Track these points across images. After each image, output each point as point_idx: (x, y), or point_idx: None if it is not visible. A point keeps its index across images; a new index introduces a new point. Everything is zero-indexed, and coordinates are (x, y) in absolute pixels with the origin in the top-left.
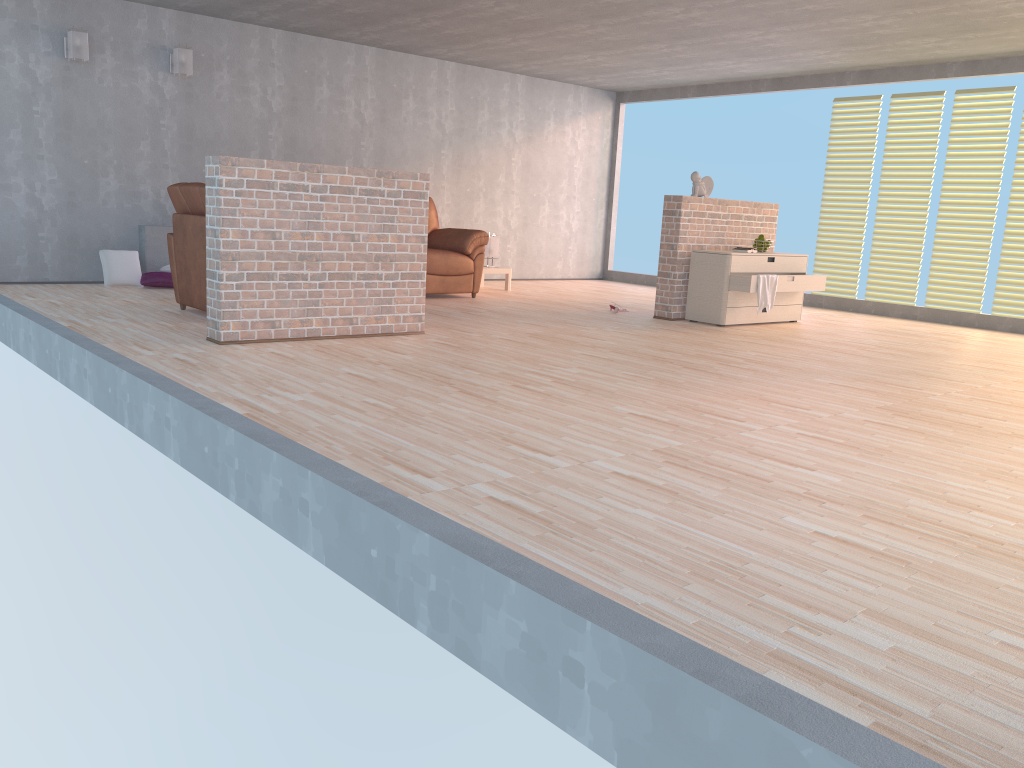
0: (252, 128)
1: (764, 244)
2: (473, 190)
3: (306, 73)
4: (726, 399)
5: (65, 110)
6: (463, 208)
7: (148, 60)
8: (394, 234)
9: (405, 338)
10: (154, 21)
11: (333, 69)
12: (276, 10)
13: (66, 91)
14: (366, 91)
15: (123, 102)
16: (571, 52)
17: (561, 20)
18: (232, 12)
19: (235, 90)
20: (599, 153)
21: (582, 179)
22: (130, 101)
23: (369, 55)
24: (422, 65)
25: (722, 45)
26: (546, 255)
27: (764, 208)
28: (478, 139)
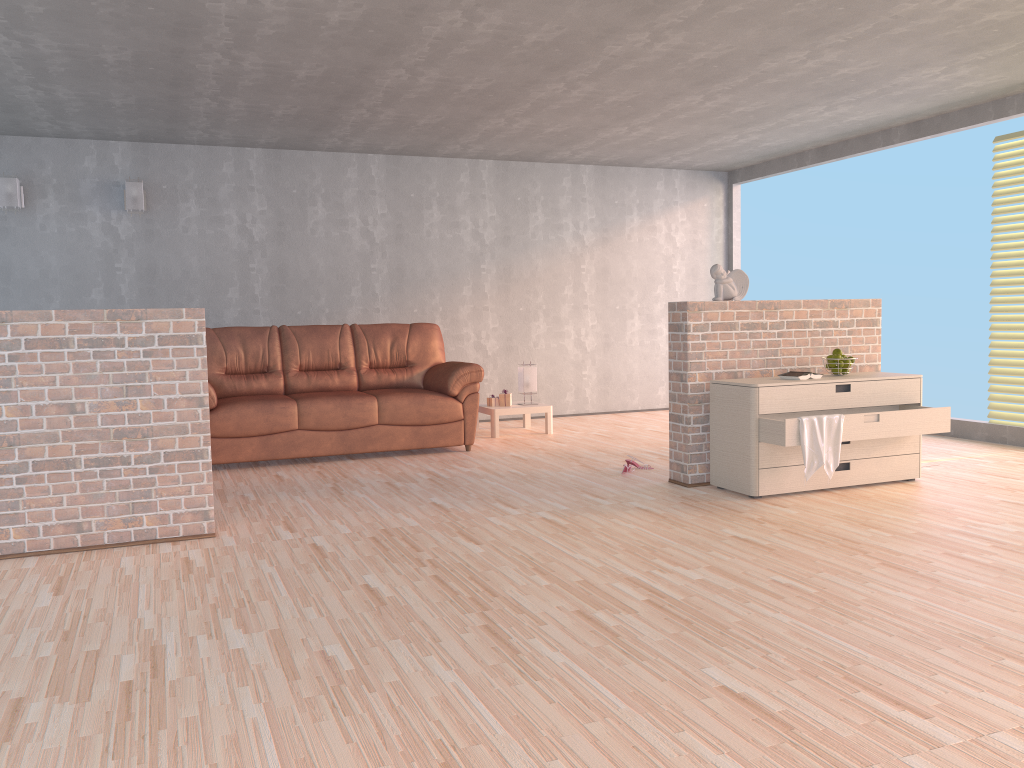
0: (229, 261)
1: (839, 363)
2: (529, 308)
3: (295, 193)
4: (361, 763)
5: (2, 263)
6: (516, 331)
7: (98, 199)
8: (147, 398)
9: (160, 549)
10: (104, 156)
11: (329, 185)
12: (213, 125)
13: (3, 242)
14: (374, 205)
15: (70, 248)
16: (599, 126)
17: (520, 82)
18: (180, 135)
19: (206, 221)
20: (709, 248)
21: (686, 282)
22: (78, 246)
23: (376, 164)
24: (447, 168)
25: (776, 83)
26: (641, 380)
27: (852, 307)
28: (531, 247)
